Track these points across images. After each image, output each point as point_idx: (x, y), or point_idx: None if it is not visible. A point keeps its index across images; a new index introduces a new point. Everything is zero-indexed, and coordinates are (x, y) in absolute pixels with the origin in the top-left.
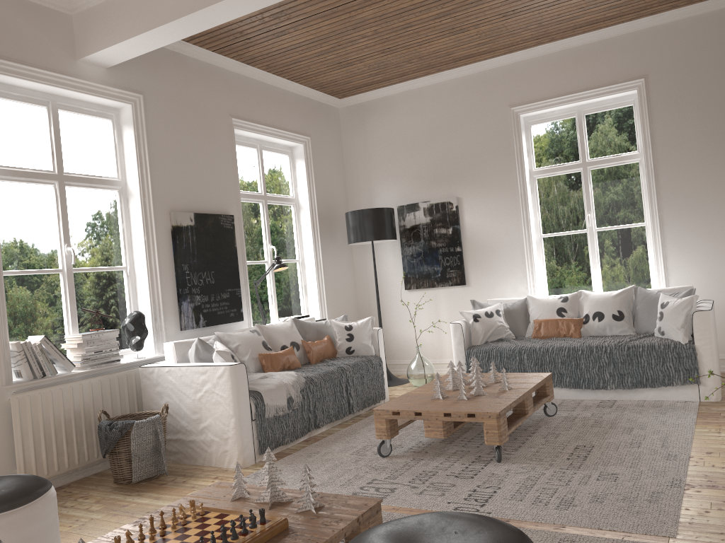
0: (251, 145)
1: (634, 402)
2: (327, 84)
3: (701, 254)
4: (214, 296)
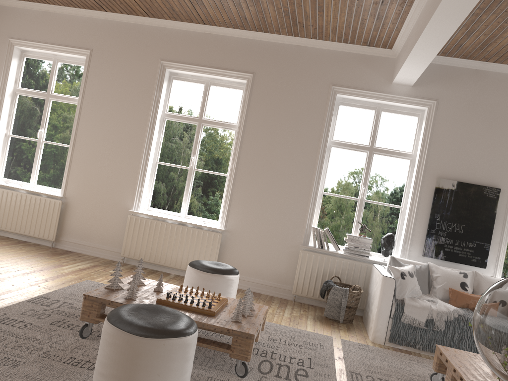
0: None
1: None
2: None
3: None
4: (459, 242)
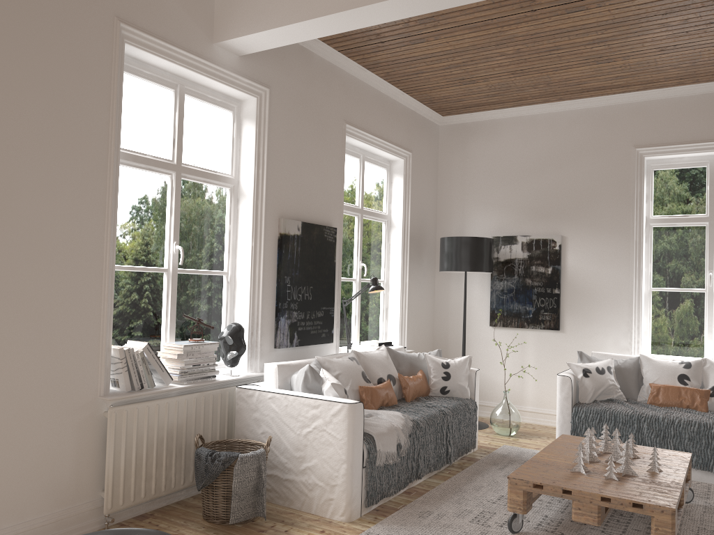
0: (355, 154)
1: None
2: (438, 99)
3: None
4: (310, 314)
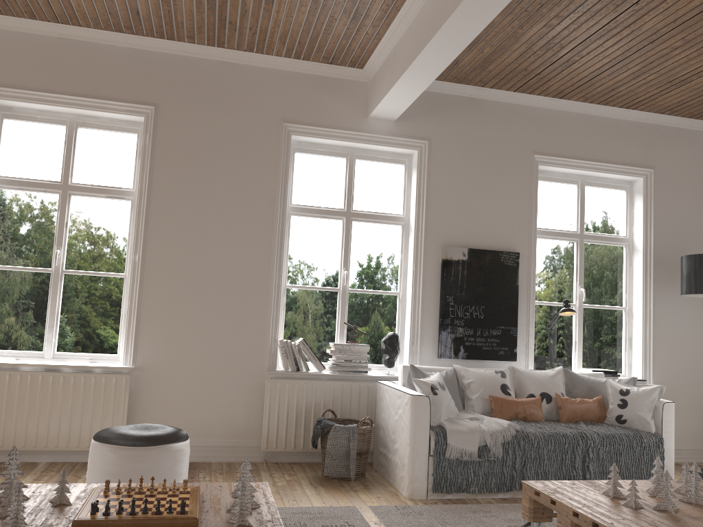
0: (569, 181)
1: None
2: (676, 107)
3: None
4: (481, 331)
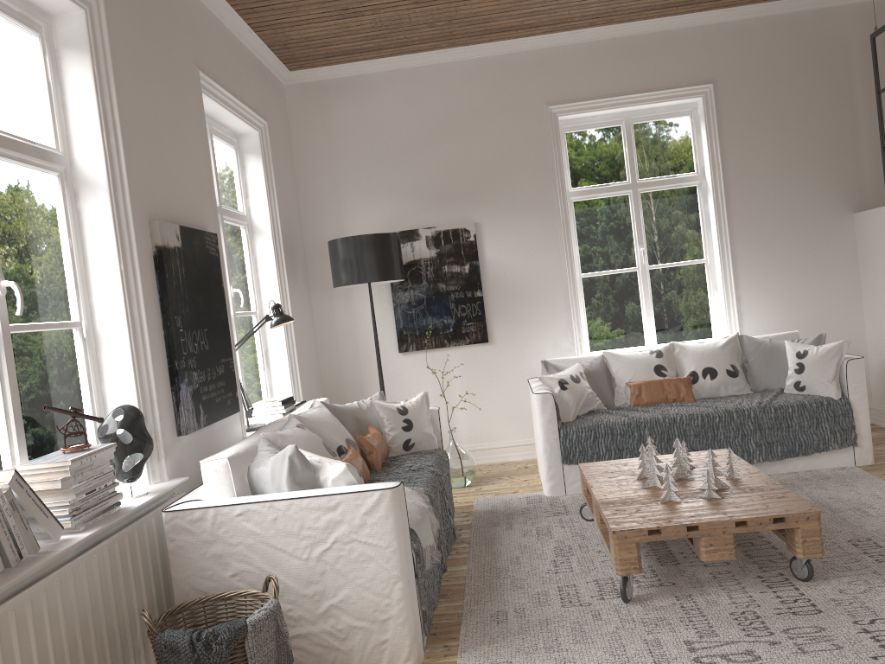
0: None
1: (788, 476)
2: (295, 43)
3: (777, 296)
4: (211, 372)
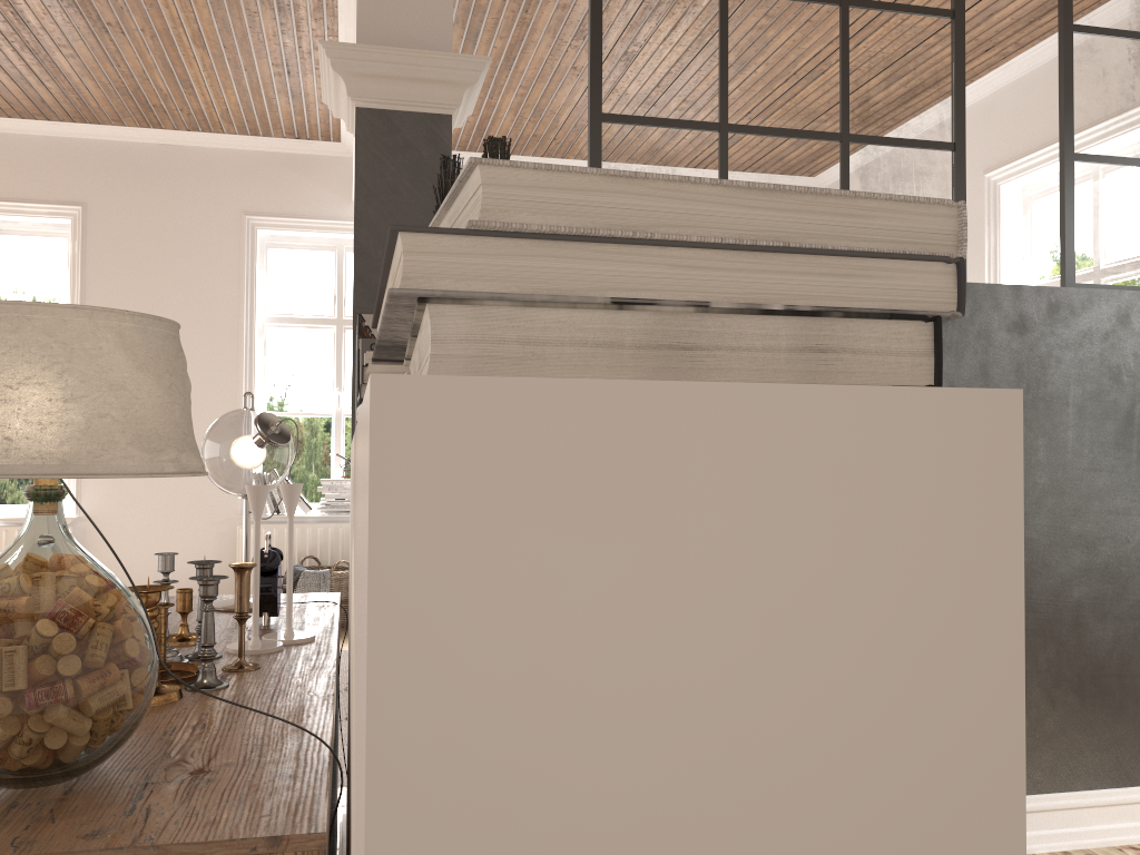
0: None
1: None
2: None
3: None
4: None
